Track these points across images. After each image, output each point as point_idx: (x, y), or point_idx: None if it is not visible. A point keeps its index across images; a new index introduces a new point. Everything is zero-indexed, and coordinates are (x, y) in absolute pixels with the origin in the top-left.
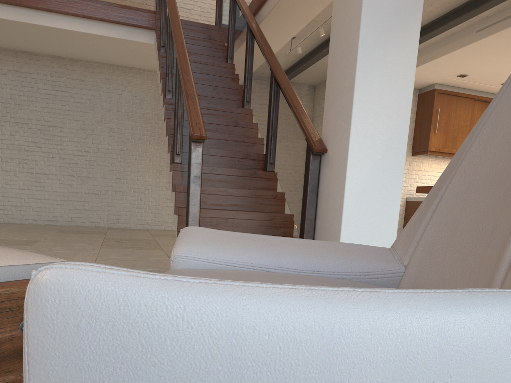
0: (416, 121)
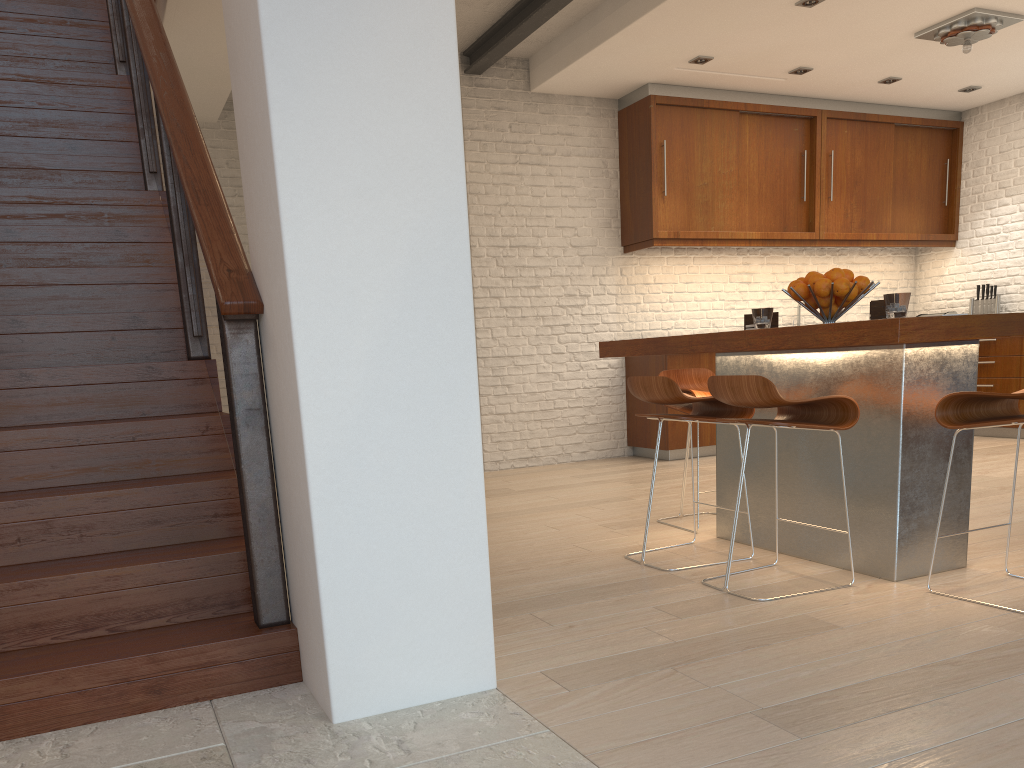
0: (622, 175)
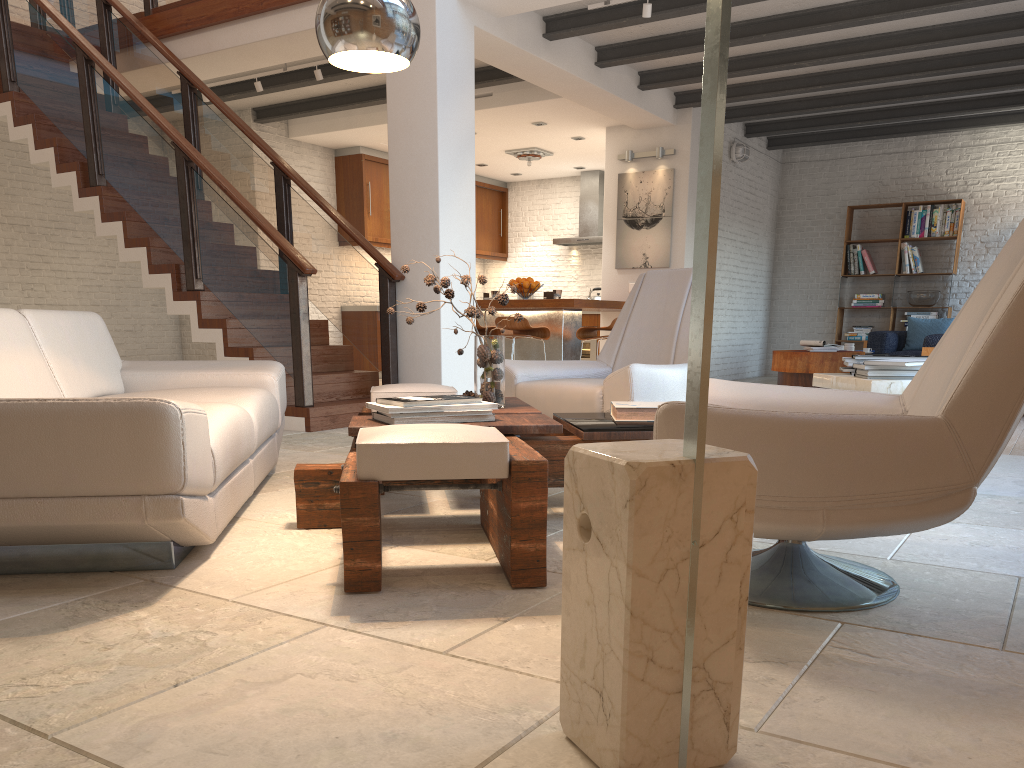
0: (338, 197)
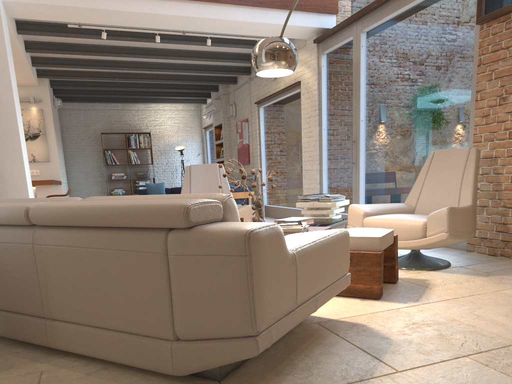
0: None
